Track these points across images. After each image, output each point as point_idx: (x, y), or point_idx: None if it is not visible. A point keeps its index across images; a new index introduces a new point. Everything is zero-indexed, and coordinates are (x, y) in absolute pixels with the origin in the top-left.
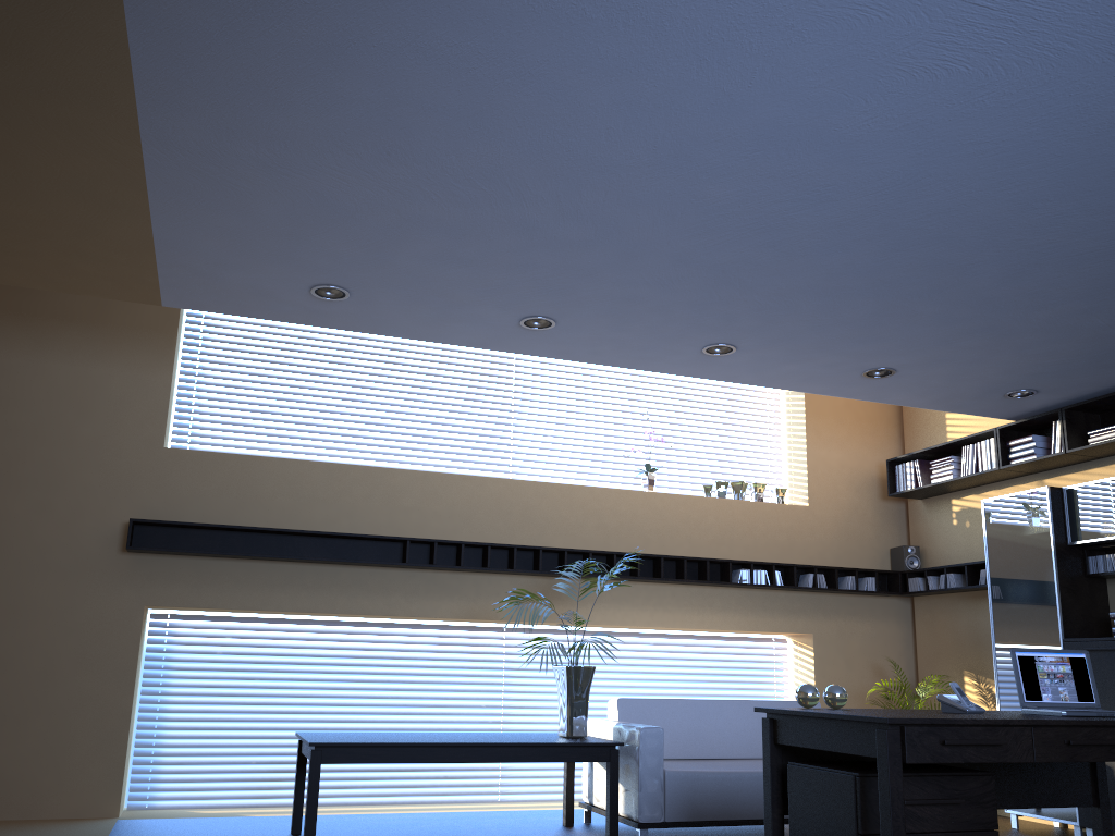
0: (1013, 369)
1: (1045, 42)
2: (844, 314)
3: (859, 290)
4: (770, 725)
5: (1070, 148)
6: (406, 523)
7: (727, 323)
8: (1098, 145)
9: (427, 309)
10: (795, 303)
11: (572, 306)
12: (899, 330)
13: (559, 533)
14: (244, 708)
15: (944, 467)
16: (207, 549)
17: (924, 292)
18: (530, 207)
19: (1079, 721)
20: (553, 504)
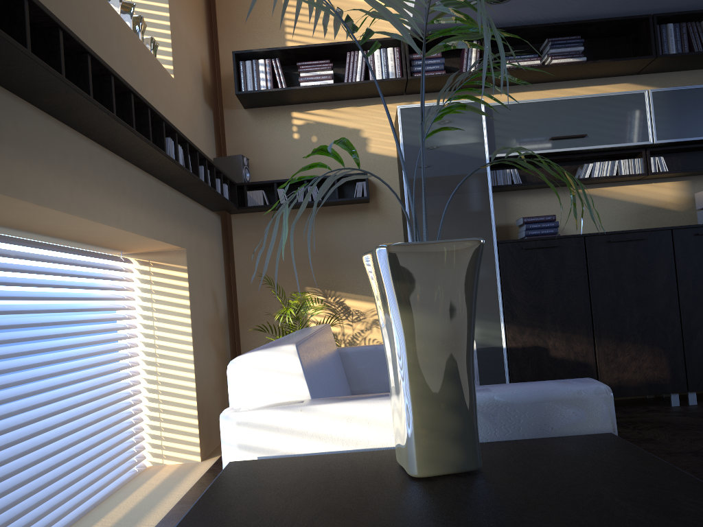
0: None
1: None
2: None
3: None
4: None
5: None
6: None
7: None
8: None
9: None
10: None
11: None
12: None
13: None
14: None
15: (318, 71)
16: None
17: None
18: None
19: None
20: None
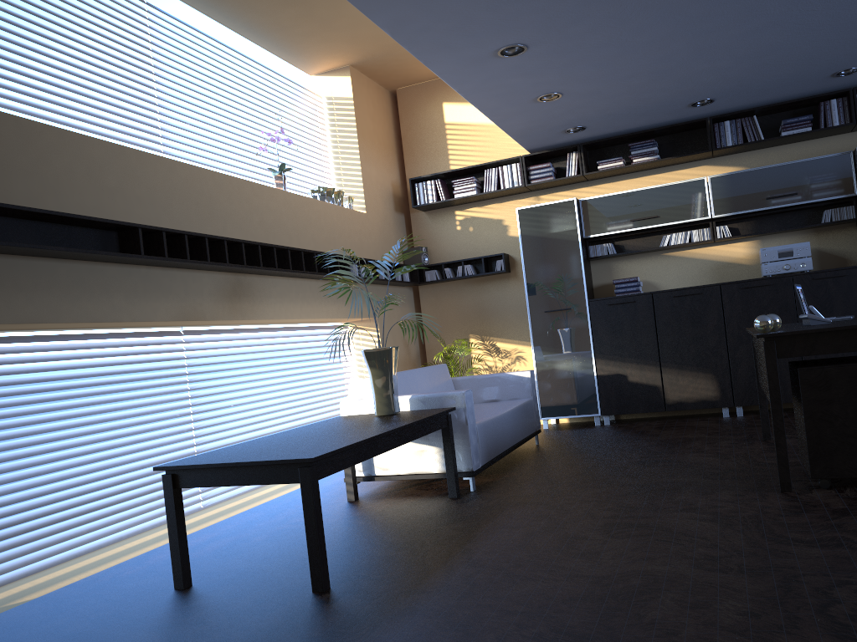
0: (609, 108)
1: None
2: (637, 37)
3: (685, 18)
4: (774, 346)
5: None
6: (114, 208)
7: (567, 25)
8: None
9: None
10: (637, 18)
11: None
12: (630, 61)
13: (236, 228)
14: None
15: (466, 185)
16: None
17: (703, 31)
18: None
19: None
20: (228, 197)
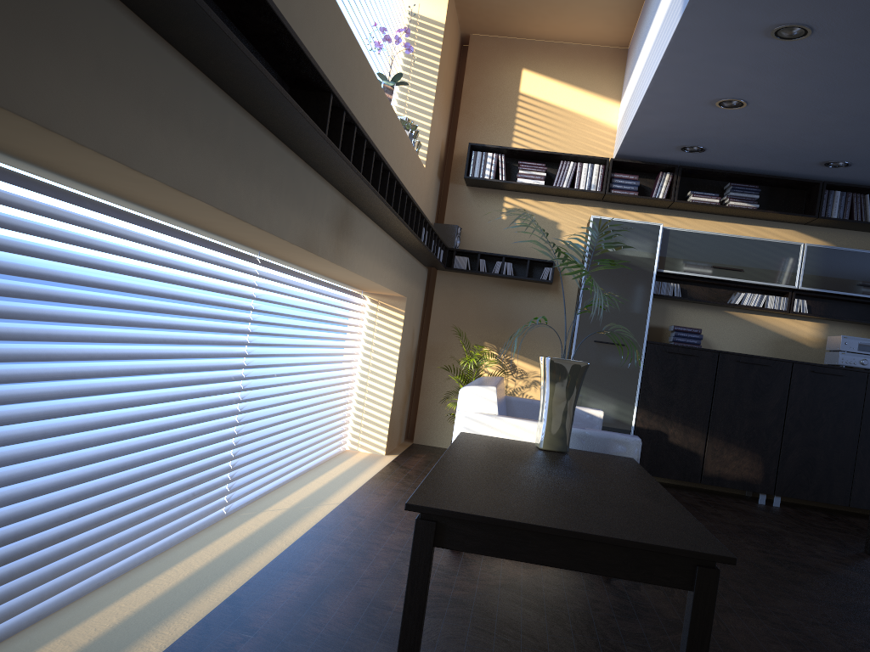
0: (757, 139)
1: None
2: None
3: None
4: None
5: None
6: None
7: None
8: None
9: None
10: None
11: None
12: (862, 94)
13: None
14: None
15: (534, 171)
16: None
17: None
18: None
19: None
20: (363, 93)
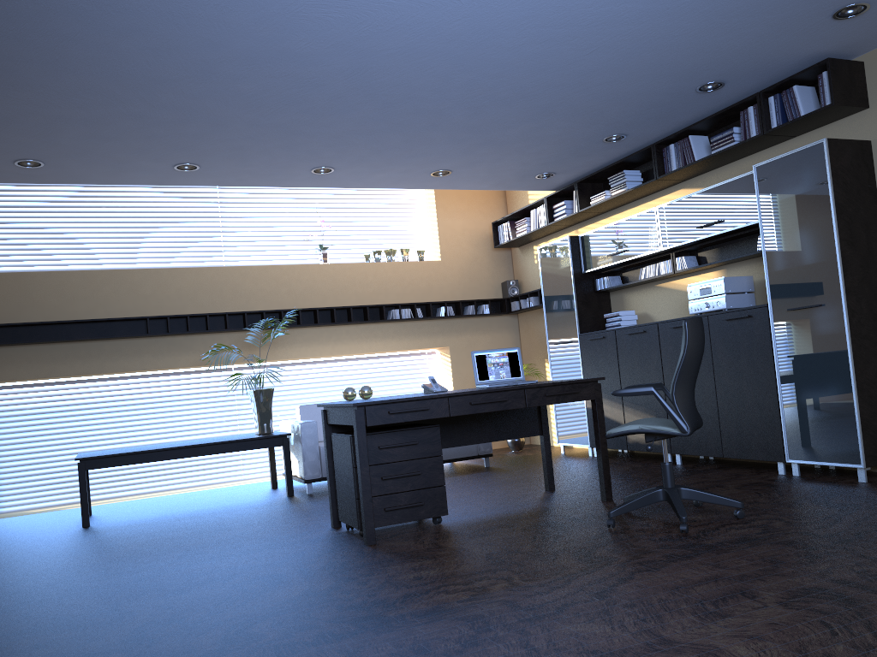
0: (526, 162)
1: (378, 0)
2: (387, 143)
3: (384, 129)
4: (324, 414)
5: (444, 47)
6: (147, 306)
7: (315, 155)
8: (459, 44)
9: (104, 166)
10: (349, 140)
11: (202, 155)
12: (432, 148)
13: (260, 300)
14: (53, 442)
15: (523, 225)
16: (2, 341)
17: (427, 127)
18: (130, 105)
19: (478, 391)
20: (254, 280)
